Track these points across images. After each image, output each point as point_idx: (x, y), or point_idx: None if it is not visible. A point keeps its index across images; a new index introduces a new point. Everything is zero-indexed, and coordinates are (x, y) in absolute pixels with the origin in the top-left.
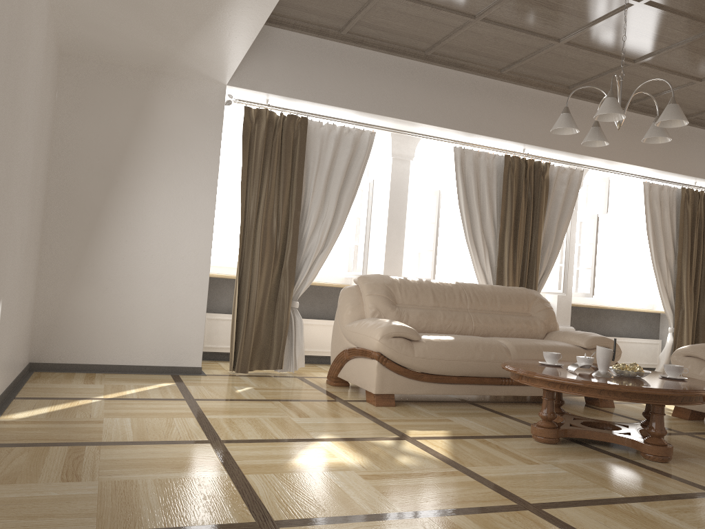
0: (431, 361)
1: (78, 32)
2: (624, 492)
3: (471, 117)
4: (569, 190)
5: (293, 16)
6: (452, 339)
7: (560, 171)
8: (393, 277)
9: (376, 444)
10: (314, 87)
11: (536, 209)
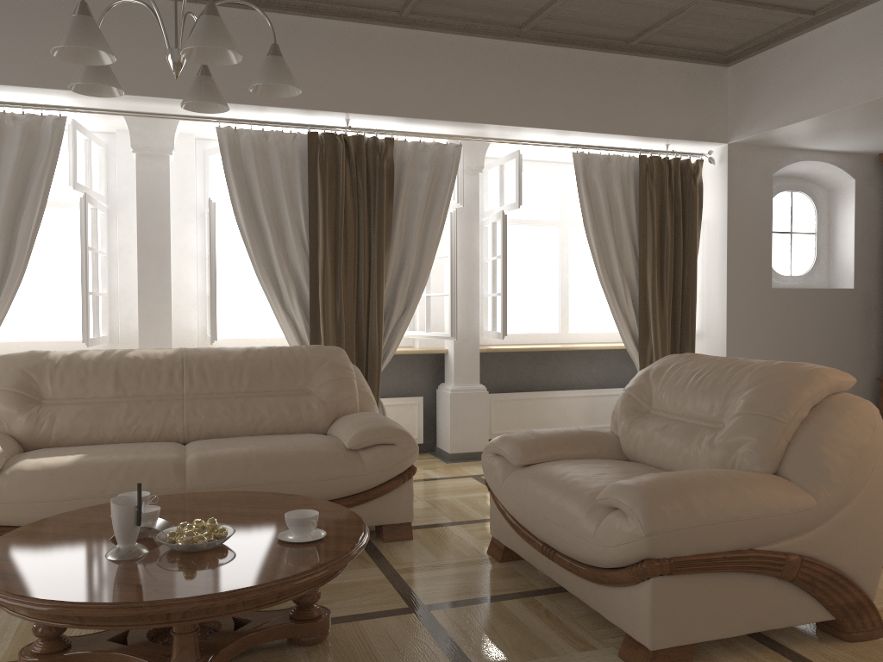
0: (13, 506)
1: None
2: None
3: (229, 77)
4: (440, 178)
5: None
6: (72, 463)
7: (419, 150)
8: (54, 353)
9: None
10: None
11: (374, 213)
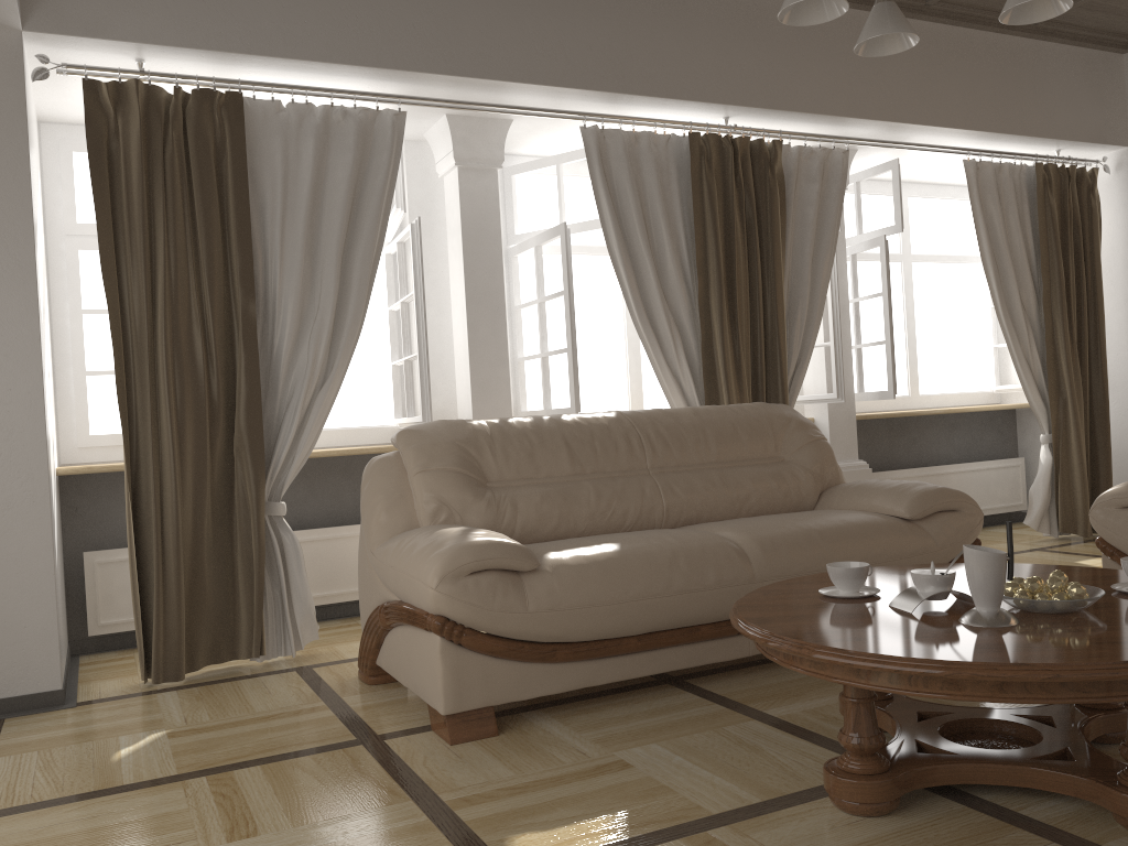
0: (570, 614)
1: None
2: None
3: (609, 58)
4: (826, 193)
5: None
6: (615, 552)
7: (803, 157)
8: (476, 422)
9: None
10: (242, 21)
11: (766, 237)
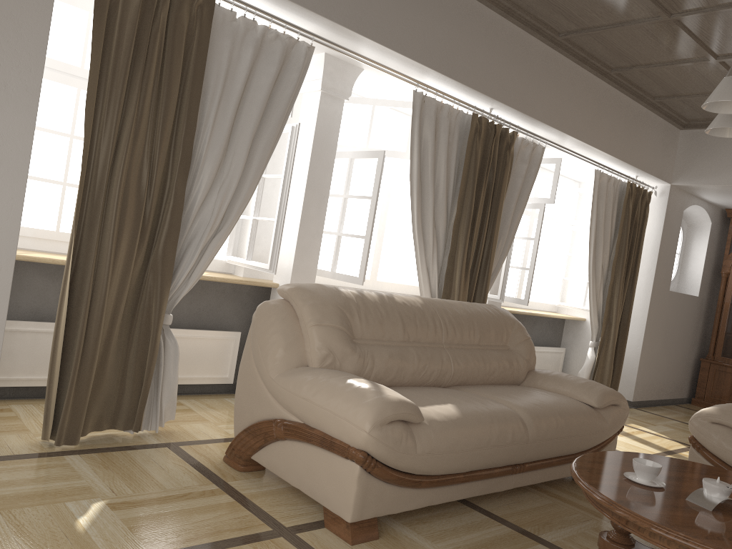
0: (437, 457)
1: None
2: None
3: (447, 51)
4: (528, 171)
5: None
6: (459, 413)
7: (522, 145)
8: (345, 291)
9: None
10: None
11: (496, 192)
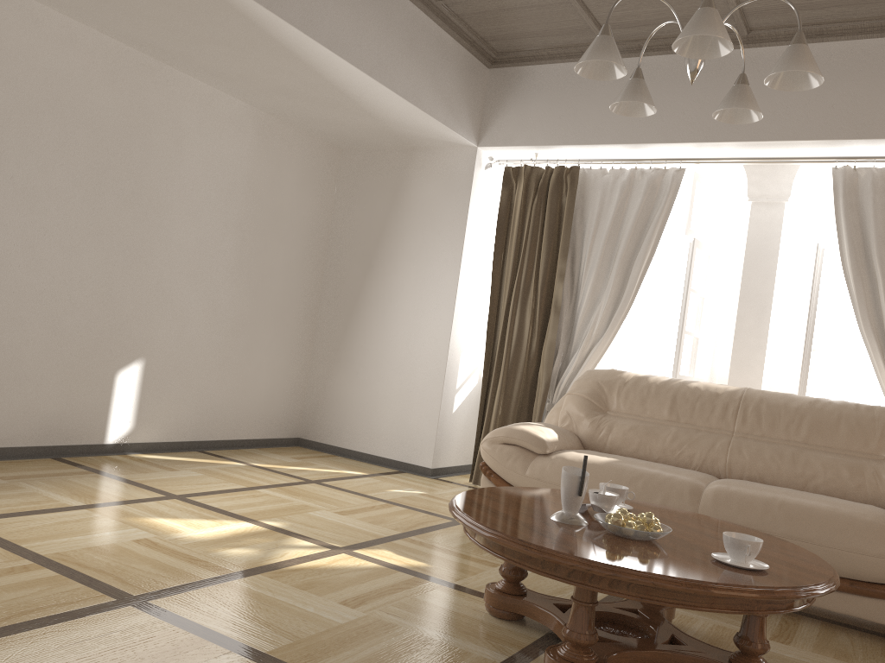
0: (549, 486)
1: (313, 128)
2: (289, 653)
3: (849, 112)
4: None
5: (538, 45)
6: (603, 462)
7: None
8: (628, 373)
9: (282, 539)
10: (578, 126)
11: None
